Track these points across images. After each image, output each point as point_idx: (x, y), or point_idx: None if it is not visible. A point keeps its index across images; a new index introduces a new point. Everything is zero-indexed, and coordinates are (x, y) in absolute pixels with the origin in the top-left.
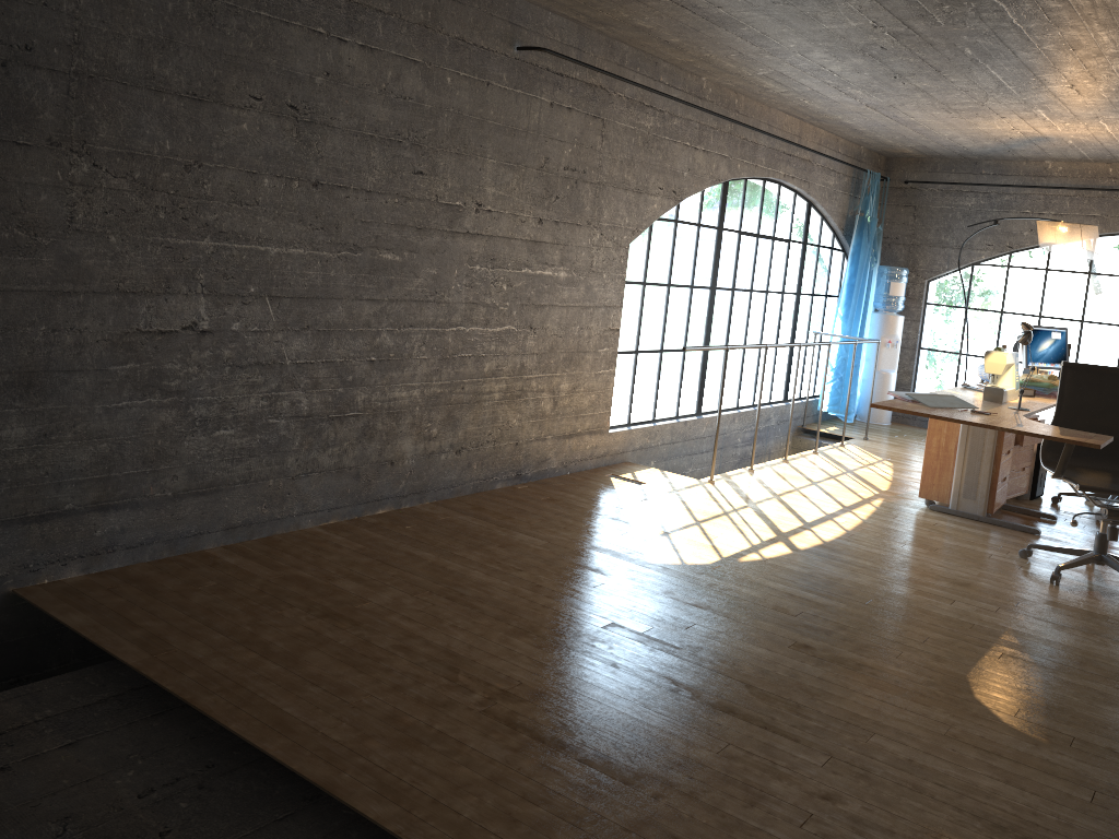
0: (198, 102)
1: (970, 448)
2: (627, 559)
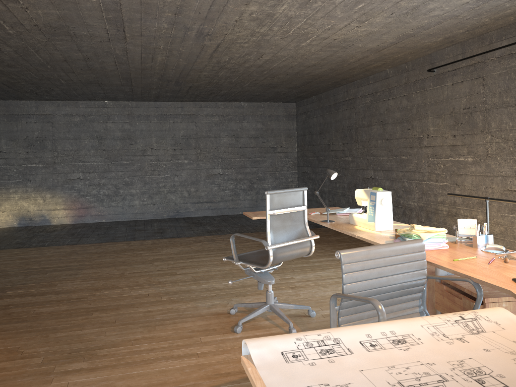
0: (368, 127)
1: None
2: None
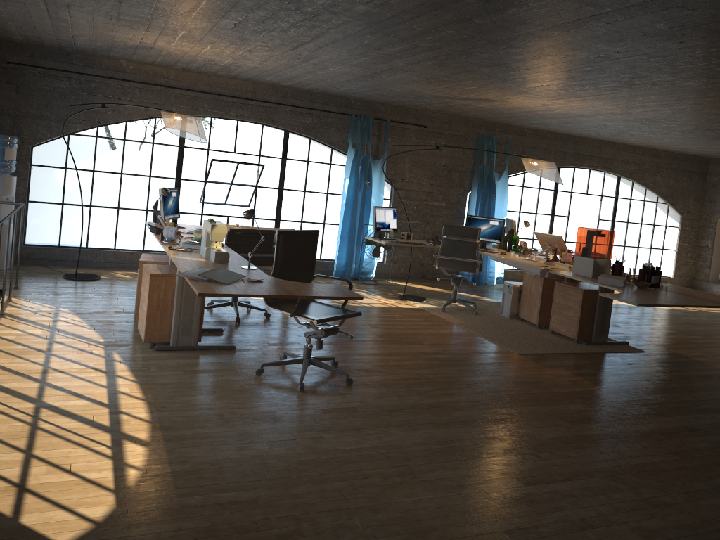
0: None
1: (185, 296)
2: None
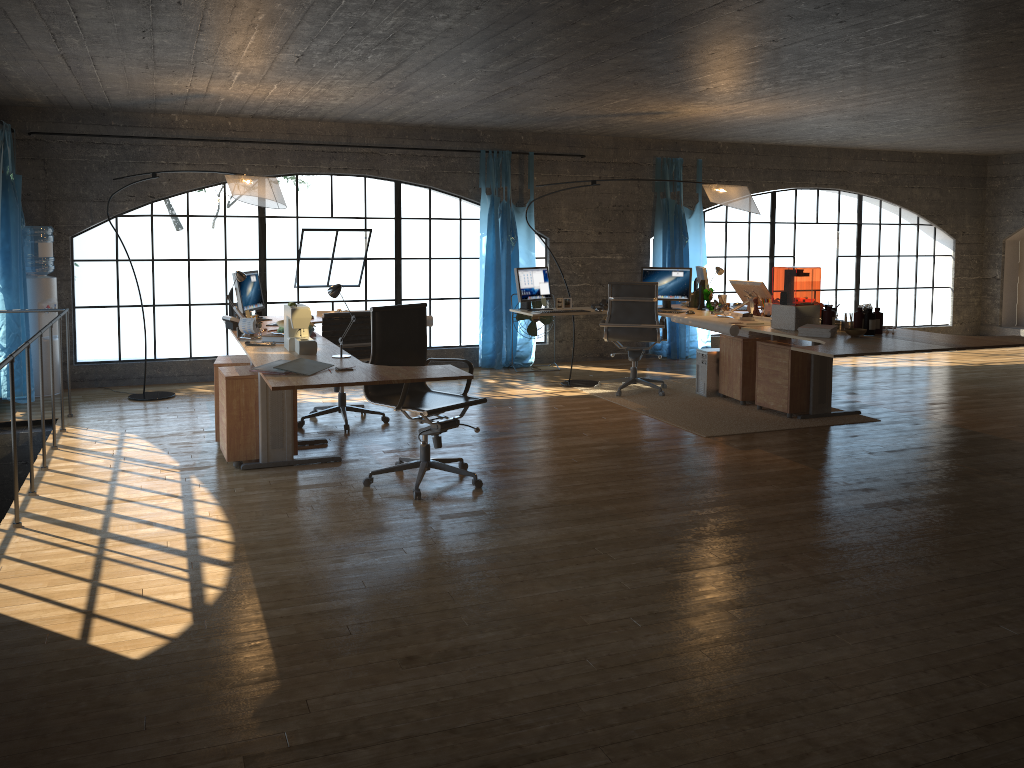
0: None
1: (272, 401)
2: (113, 670)
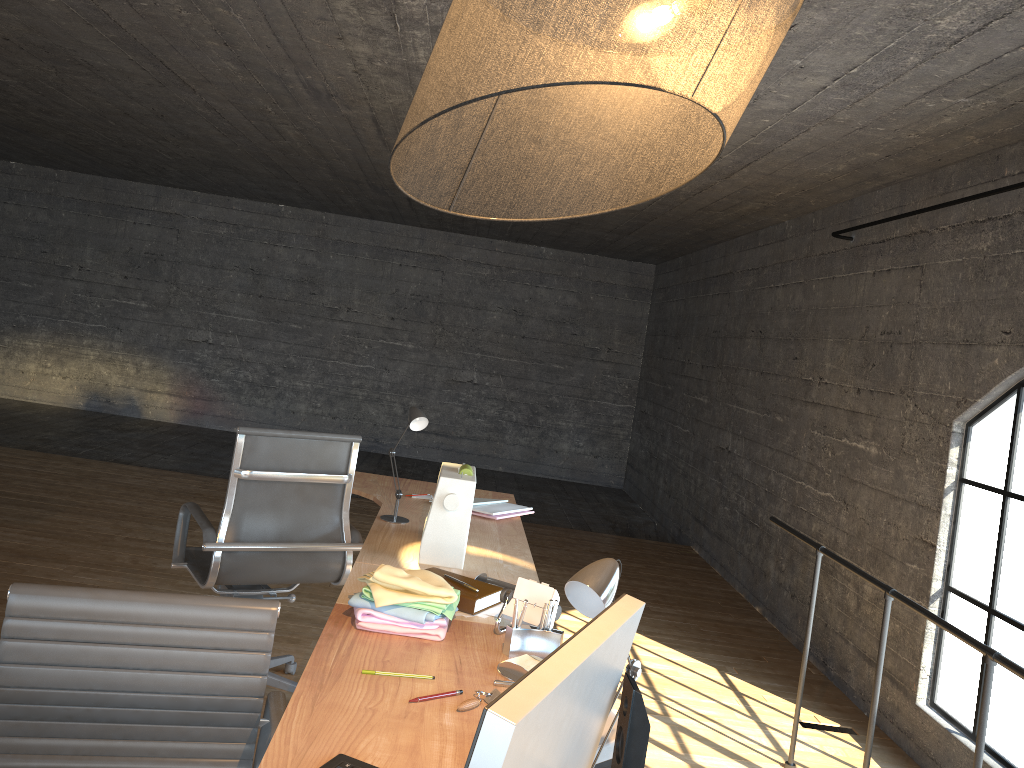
0: (741, 338)
1: None
2: None
